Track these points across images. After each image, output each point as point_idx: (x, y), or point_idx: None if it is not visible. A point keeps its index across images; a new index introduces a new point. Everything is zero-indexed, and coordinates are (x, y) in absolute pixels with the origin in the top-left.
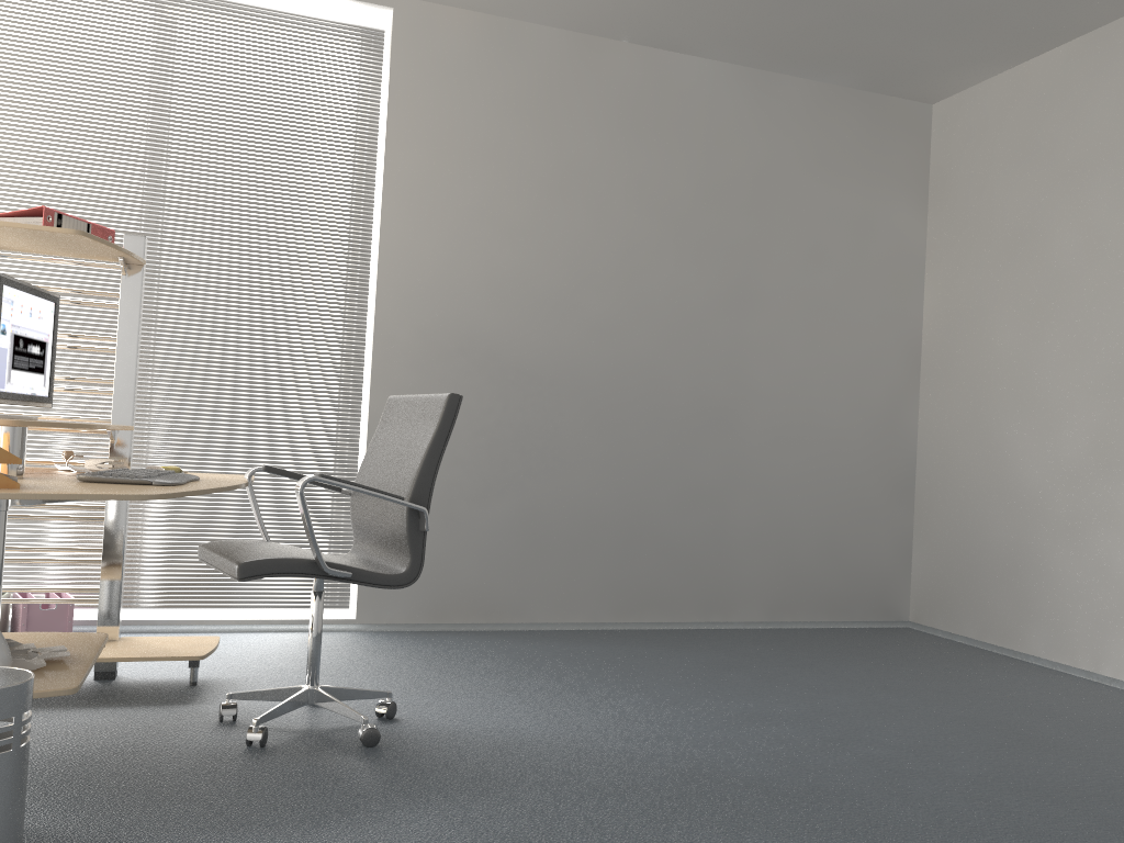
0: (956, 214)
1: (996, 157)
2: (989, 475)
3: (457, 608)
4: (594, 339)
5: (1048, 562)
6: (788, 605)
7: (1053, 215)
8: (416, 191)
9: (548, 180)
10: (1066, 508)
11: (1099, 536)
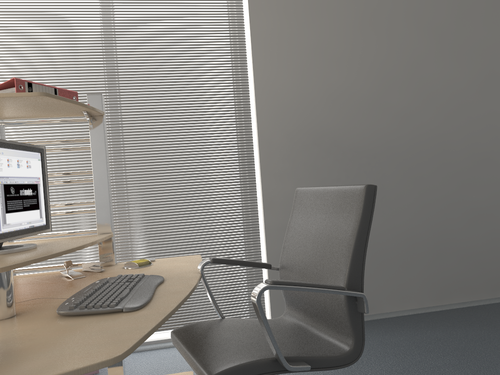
0: None
1: None
2: None
3: None
4: (398, 123)
5: None
6: None
7: None
8: (272, 43)
9: (355, 22)
10: None
11: None
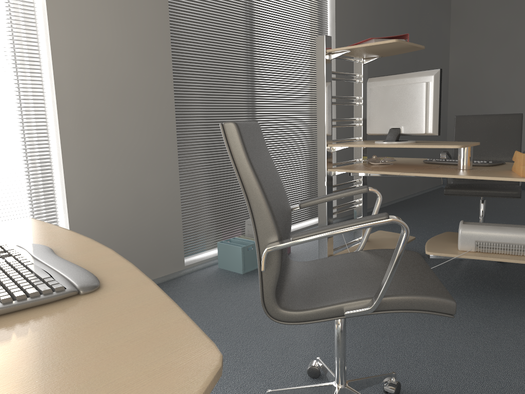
0: (467, 26)
1: (489, 4)
2: None
3: None
4: None
5: None
6: (425, 183)
7: (519, 29)
8: (344, 14)
9: (375, 9)
10: None
11: None
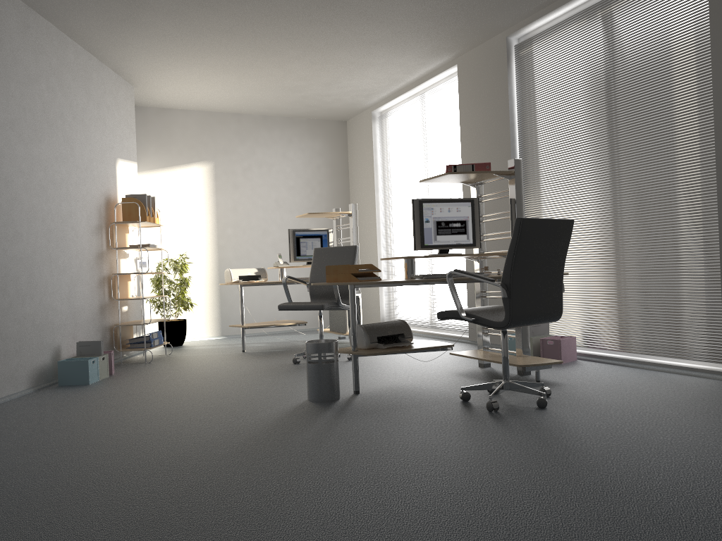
0: None
1: None
2: None
3: None
4: None
5: None
6: None
7: None
8: None
9: None
10: None
11: None
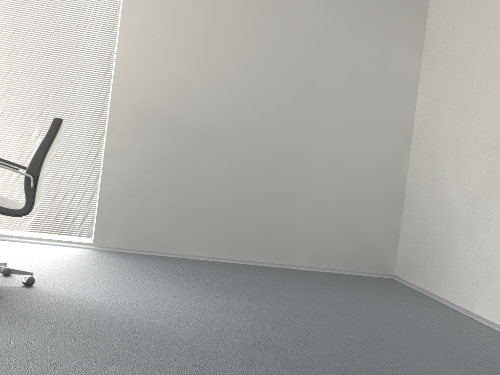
0: (434, 56)
1: (454, 22)
2: (434, 198)
3: (144, 243)
4: (224, 114)
5: (456, 247)
6: (324, 259)
7: (476, 51)
8: (135, 36)
9: (205, 32)
10: (466, 217)
11: (480, 233)
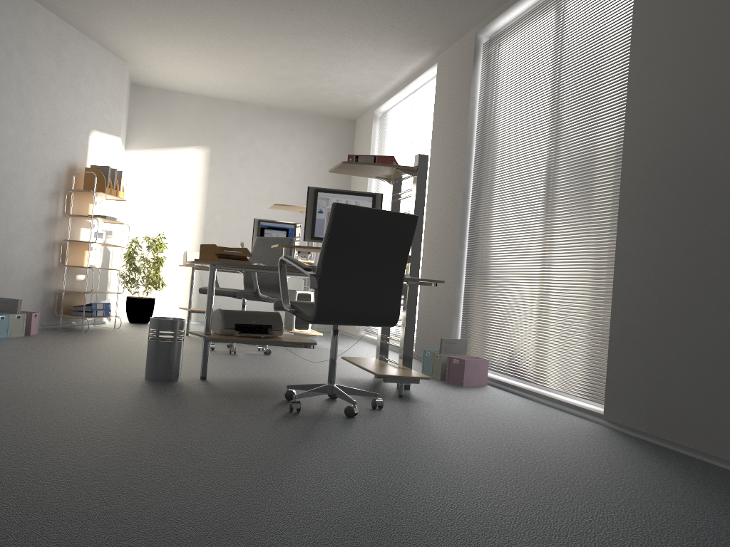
0: None
1: None
2: None
3: (668, 425)
4: None
5: None
6: None
7: None
8: (649, 46)
9: None
10: None
11: None
